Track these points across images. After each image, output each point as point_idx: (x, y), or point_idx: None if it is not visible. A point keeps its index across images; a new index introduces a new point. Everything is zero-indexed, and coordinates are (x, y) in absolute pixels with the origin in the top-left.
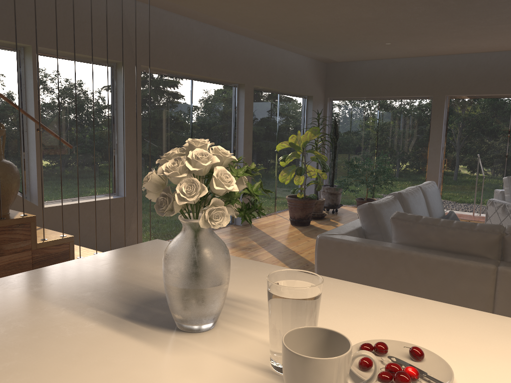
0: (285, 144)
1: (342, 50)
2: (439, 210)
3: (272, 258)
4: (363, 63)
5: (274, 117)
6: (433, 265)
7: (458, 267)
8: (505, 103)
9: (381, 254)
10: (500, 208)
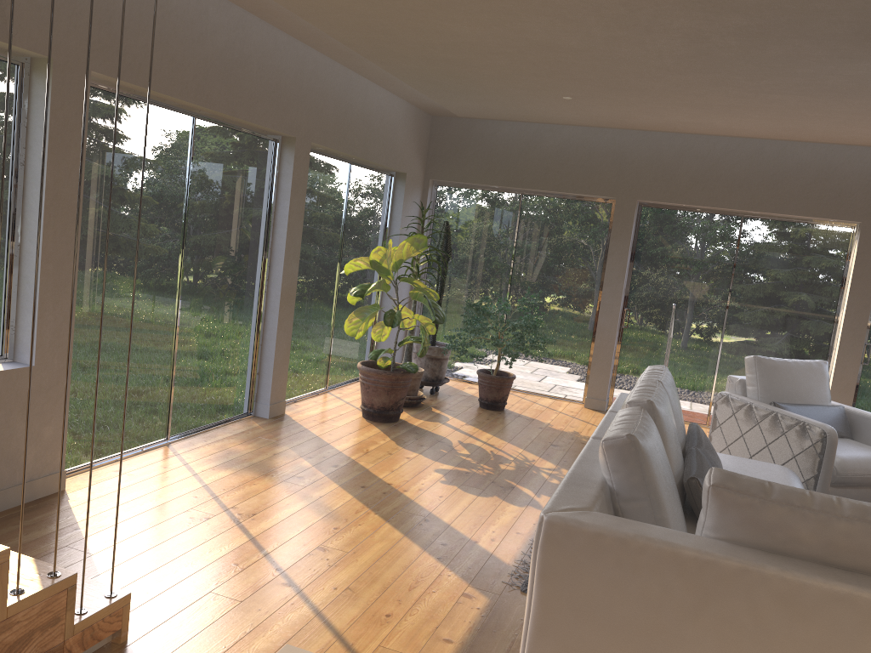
0: (361, 262)
1: (479, 97)
2: (683, 425)
3: (353, 503)
4: (498, 124)
5: (339, 207)
6: (813, 600)
7: (869, 607)
8: (730, 225)
9: (694, 566)
10: (742, 411)
